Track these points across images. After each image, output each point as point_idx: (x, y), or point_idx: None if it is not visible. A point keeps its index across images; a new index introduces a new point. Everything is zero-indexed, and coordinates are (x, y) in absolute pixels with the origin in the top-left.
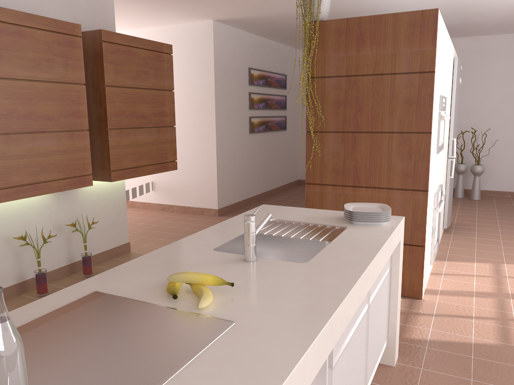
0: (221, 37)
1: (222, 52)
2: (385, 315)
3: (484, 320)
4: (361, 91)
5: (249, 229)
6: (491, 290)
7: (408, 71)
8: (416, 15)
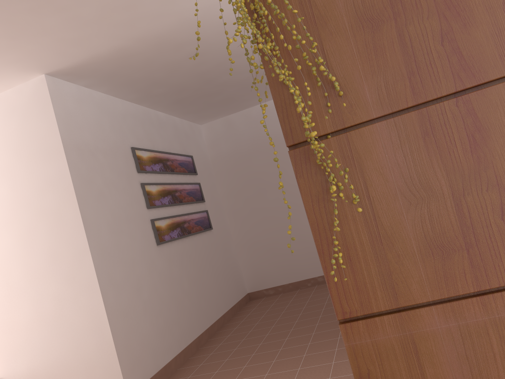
0: (69, 102)
1: (75, 125)
2: None
3: None
4: None
5: None
6: None
7: None
8: None
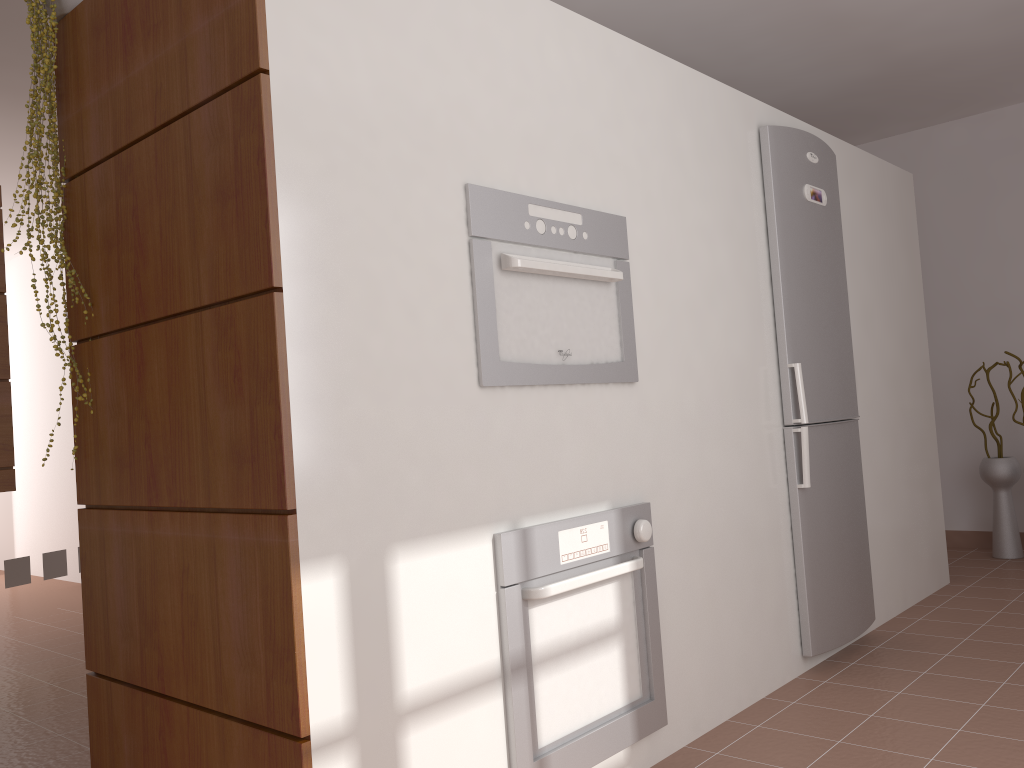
0: None
1: None
2: None
3: None
4: (141, 191)
5: None
6: None
7: (212, 90)
8: None
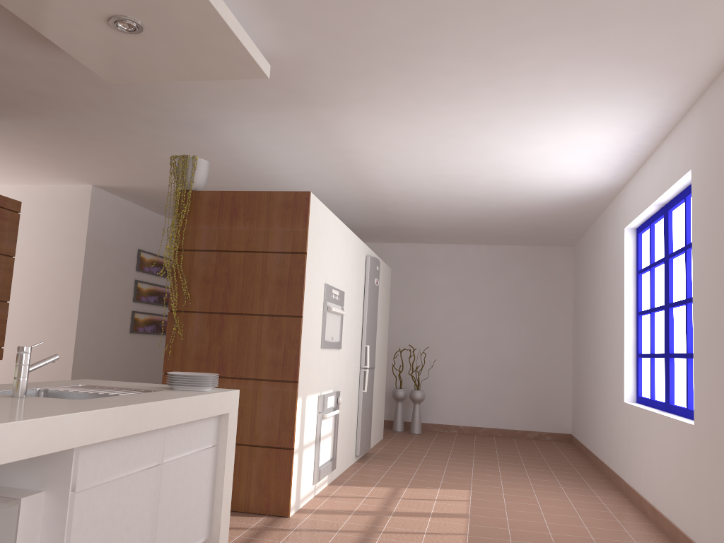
0: (102, 207)
1: (100, 225)
2: (203, 499)
3: (348, 532)
4: (232, 269)
5: (21, 360)
6: (375, 508)
7: (281, 250)
8: (289, 196)
